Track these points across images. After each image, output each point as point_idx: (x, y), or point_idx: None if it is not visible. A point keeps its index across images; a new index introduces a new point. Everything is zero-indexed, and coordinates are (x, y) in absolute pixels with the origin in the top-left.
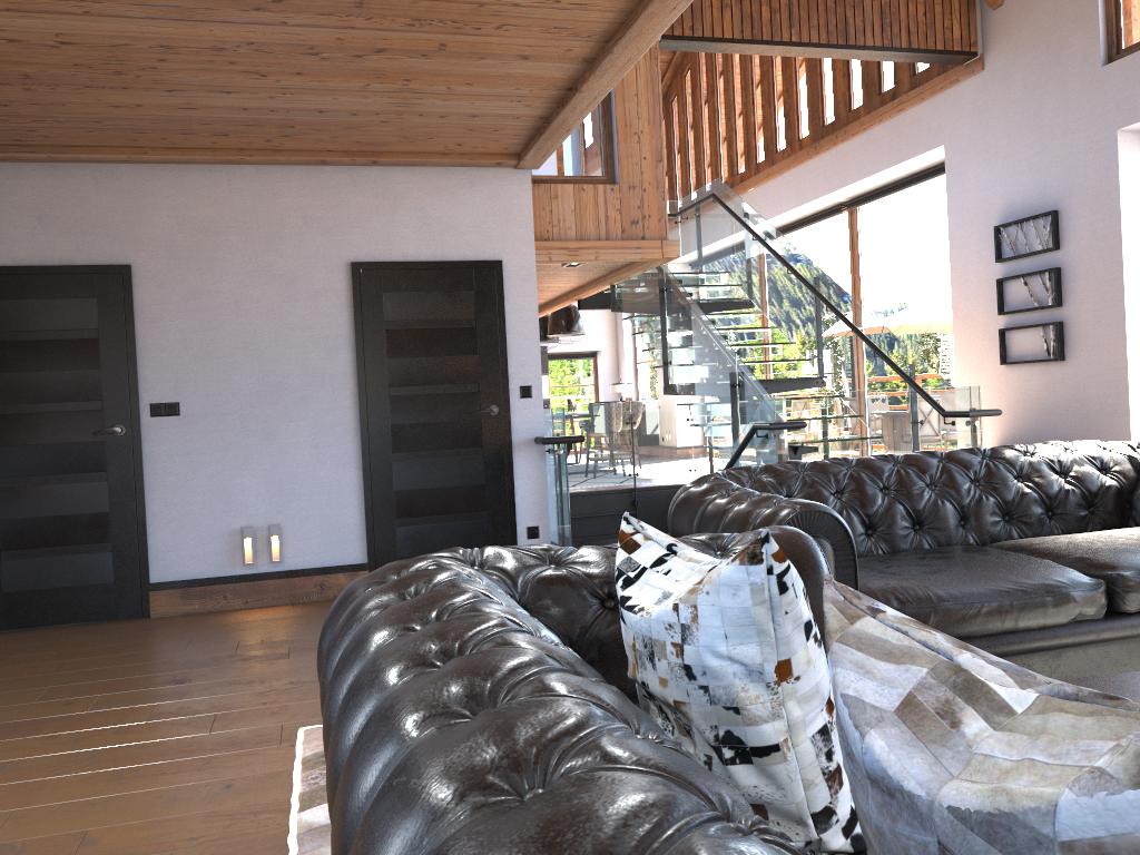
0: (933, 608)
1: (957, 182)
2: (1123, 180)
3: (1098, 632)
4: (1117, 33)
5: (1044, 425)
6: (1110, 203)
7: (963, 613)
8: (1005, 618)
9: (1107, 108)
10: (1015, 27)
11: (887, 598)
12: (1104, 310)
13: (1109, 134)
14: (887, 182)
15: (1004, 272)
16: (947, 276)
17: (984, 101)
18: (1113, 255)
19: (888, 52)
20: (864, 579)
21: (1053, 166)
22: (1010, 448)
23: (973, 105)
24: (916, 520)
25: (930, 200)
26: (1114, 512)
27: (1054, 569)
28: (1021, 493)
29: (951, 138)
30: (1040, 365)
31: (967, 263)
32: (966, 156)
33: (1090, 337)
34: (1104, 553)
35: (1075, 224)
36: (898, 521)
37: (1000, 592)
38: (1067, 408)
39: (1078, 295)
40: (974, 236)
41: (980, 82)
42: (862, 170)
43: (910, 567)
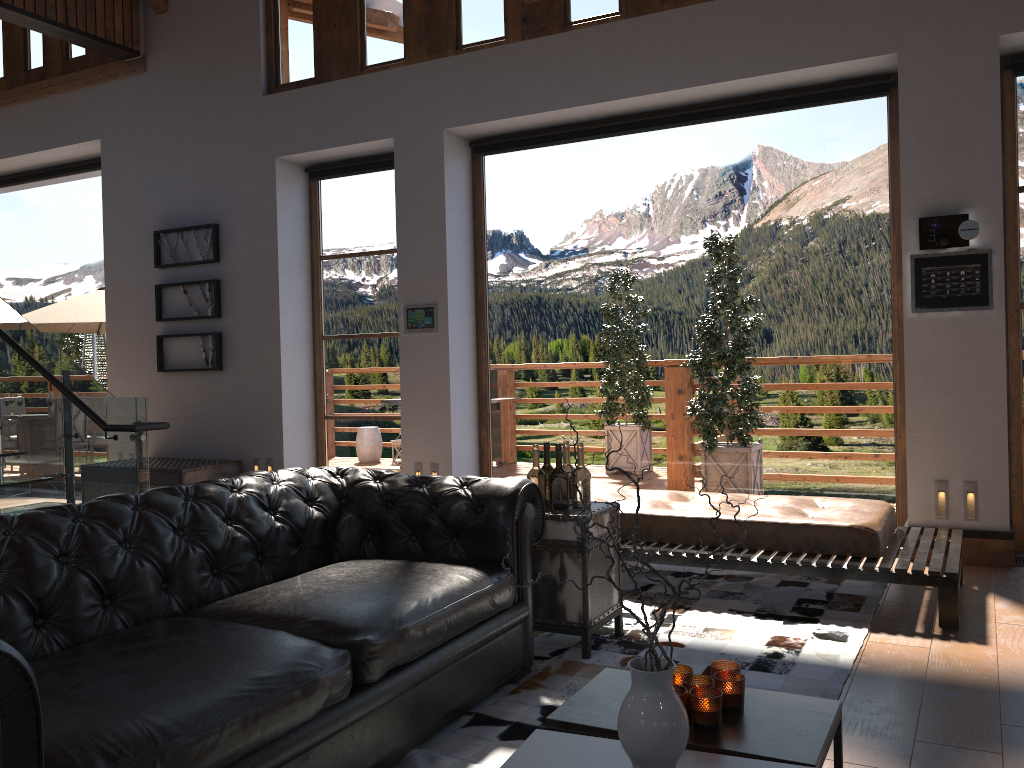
0: (160, 754)
1: (115, 180)
2: (280, 205)
3: (347, 717)
4: (276, 69)
5: (202, 433)
6: (268, 224)
7: (200, 748)
8: (251, 735)
9: (267, 135)
10: (180, 37)
11: (90, 758)
12: (262, 324)
13: (268, 160)
14: (32, 167)
15: (164, 278)
16: (100, 276)
17: (146, 103)
18: (271, 273)
19: (42, 23)
20: (47, 727)
21: (215, 181)
22: (216, 483)
23: (134, 104)
24: (107, 593)
25: (81, 195)
26: (322, 547)
27: (296, 646)
28: (232, 539)
29: (109, 134)
30: (199, 374)
31: (125, 265)
32: (126, 155)
33: (248, 349)
34: (340, 612)
35: (236, 240)
36: (83, 599)
37: (243, 700)
38: (224, 416)
39: (237, 308)
40: (133, 238)
41: (142, 83)
42: (2, 149)
43: (110, 678)
